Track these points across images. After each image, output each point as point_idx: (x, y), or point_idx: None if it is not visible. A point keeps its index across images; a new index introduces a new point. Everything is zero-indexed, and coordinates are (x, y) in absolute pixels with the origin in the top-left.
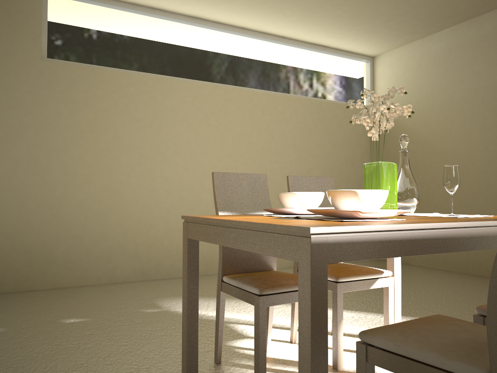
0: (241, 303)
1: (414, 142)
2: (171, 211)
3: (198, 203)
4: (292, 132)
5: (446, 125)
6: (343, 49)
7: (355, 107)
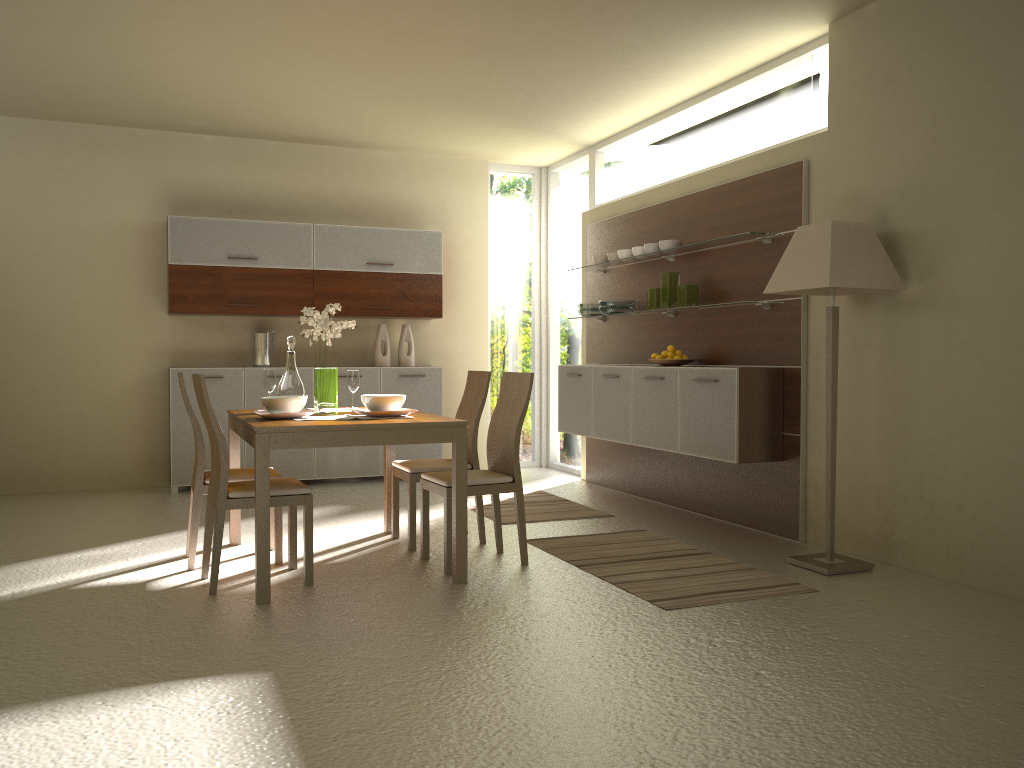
0: None
1: None
2: None
3: None
4: None
5: None
6: None
7: None
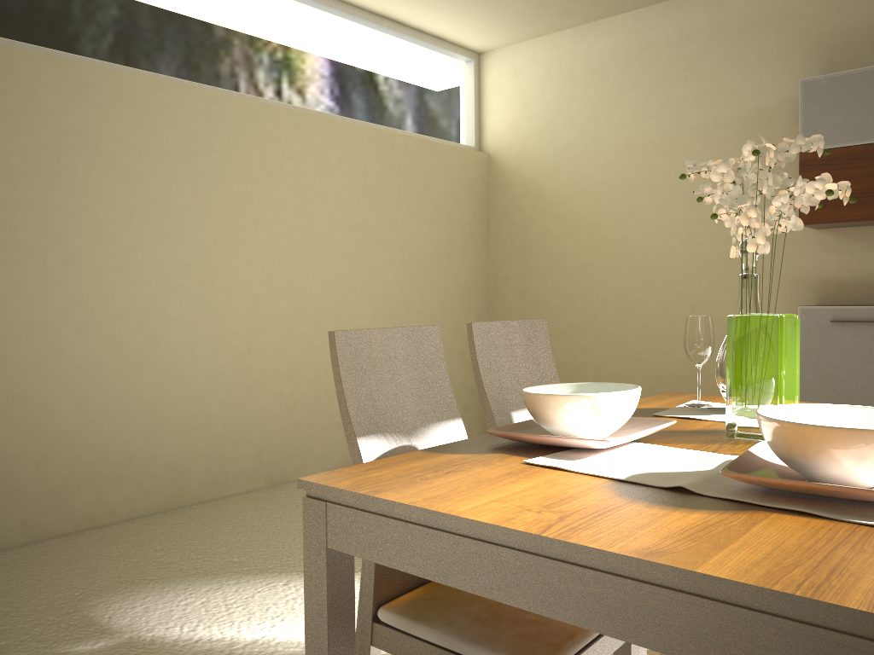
0: (300, 587)
1: (559, 220)
2: (91, 373)
3: (154, 352)
4: (343, 194)
5: (620, 191)
6: (431, 32)
7: (452, 149)
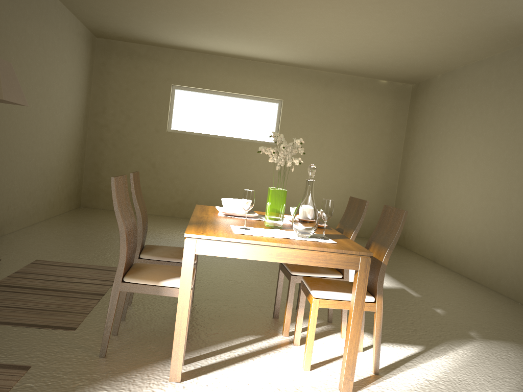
0: (518, 375)
1: None
2: None
3: None
4: None
5: None
6: None
7: None
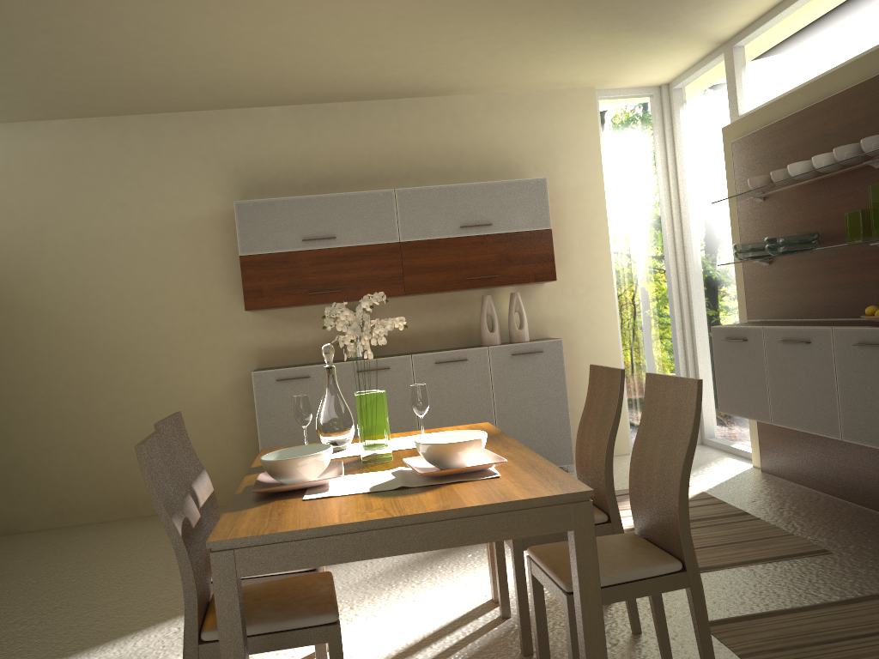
0: None
1: (7, 309)
2: None
3: None
4: None
5: (74, 281)
6: None
7: None
